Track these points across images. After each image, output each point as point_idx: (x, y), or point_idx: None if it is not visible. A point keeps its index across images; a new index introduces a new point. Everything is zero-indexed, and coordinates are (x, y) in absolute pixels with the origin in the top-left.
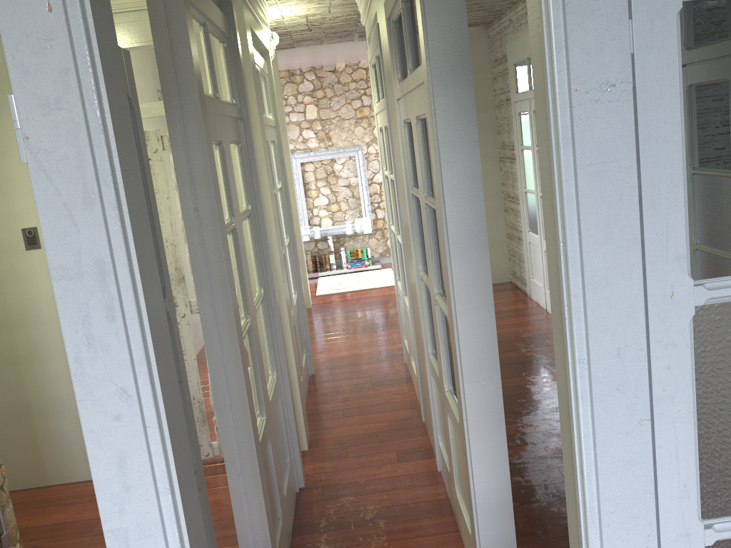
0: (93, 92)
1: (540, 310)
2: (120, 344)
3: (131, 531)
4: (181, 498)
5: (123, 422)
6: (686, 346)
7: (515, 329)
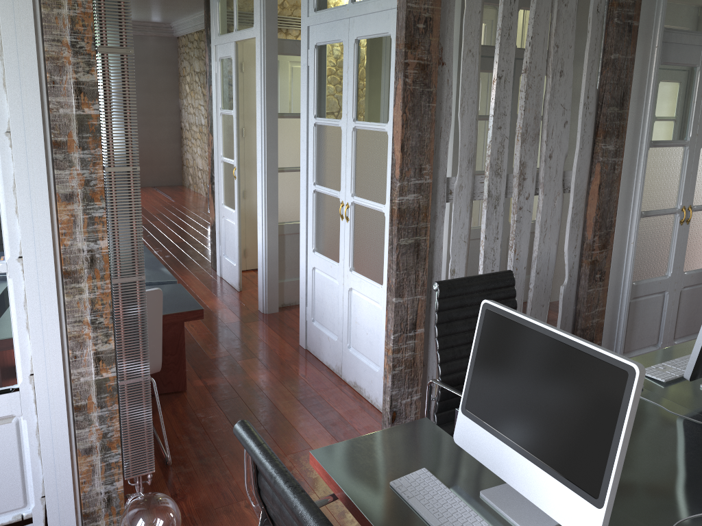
0: (262, 57)
1: None
2: (260, 109)
3: (258, 150)
4: (266, 147)
5: (259, 125)
6: (312, 133)
7: None
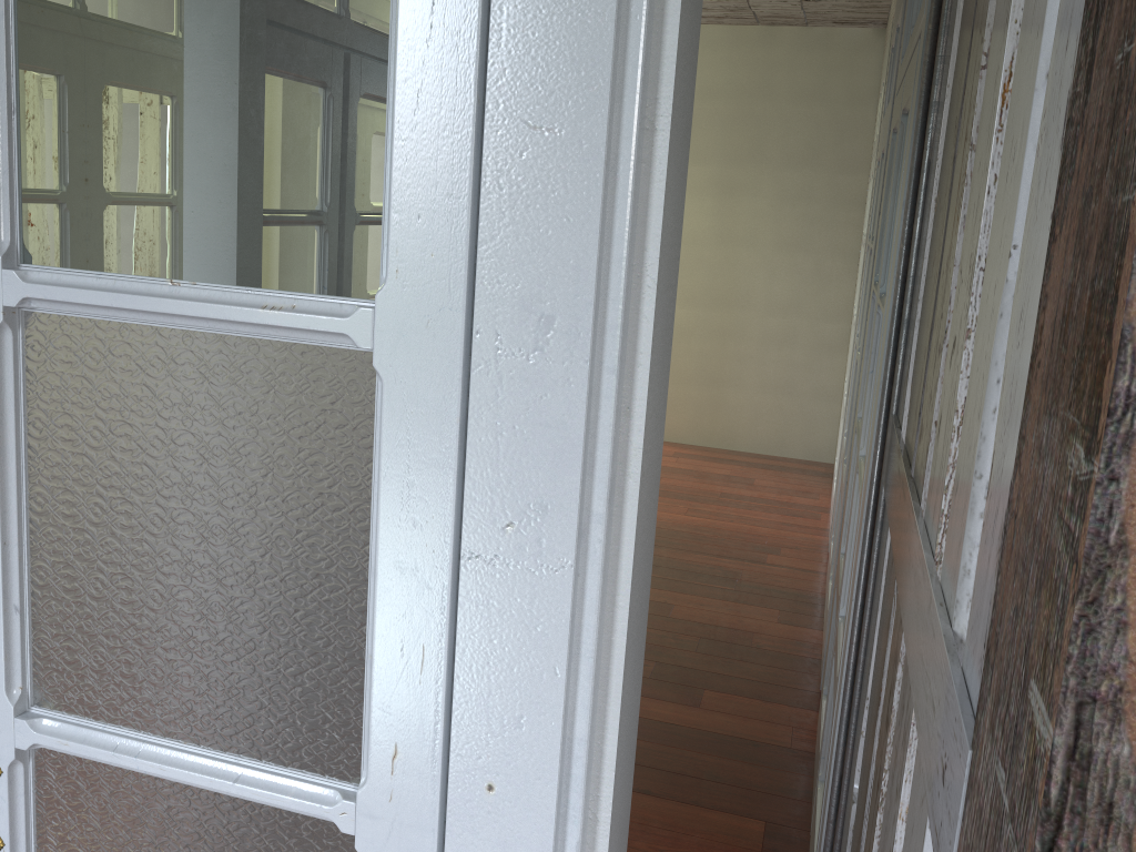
0: None
1: (821, 514)
2: None
3: None
4: None
5: None
6: None
7: (747, 527)
